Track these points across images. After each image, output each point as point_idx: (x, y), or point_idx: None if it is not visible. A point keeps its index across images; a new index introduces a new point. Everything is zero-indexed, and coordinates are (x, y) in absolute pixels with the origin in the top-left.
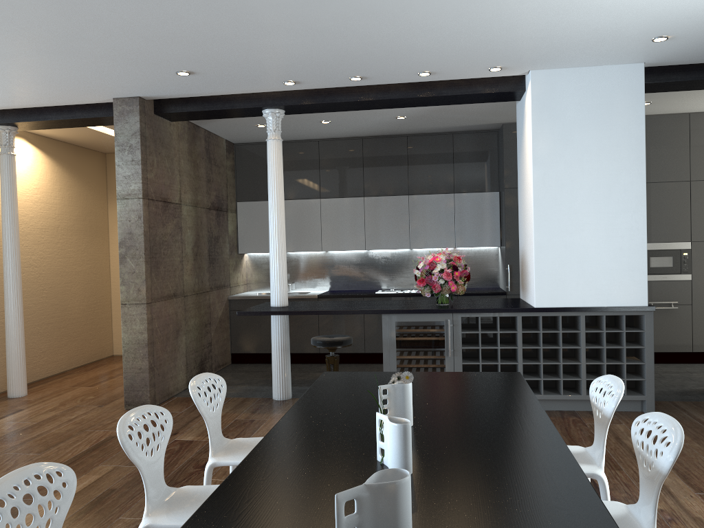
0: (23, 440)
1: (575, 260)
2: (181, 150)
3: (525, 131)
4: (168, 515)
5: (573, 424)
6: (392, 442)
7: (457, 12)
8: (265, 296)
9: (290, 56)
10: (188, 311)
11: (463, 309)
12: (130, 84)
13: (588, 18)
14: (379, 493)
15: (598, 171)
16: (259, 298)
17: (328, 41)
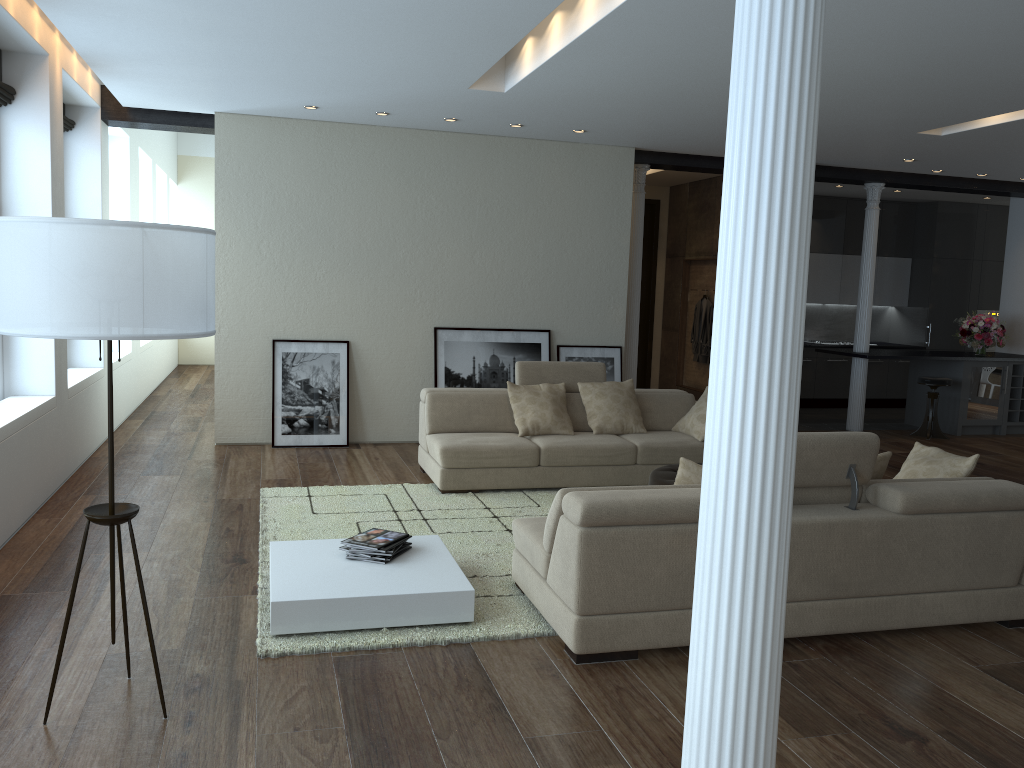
0: None
1: None
2: None
3: None
4: None
5: None
6: None
7: None
8: None
9: (1002, 164)
10: None
11: (1017, 358)
12: (844, 158)
13: None
14: None
15: None
16: None
17: None
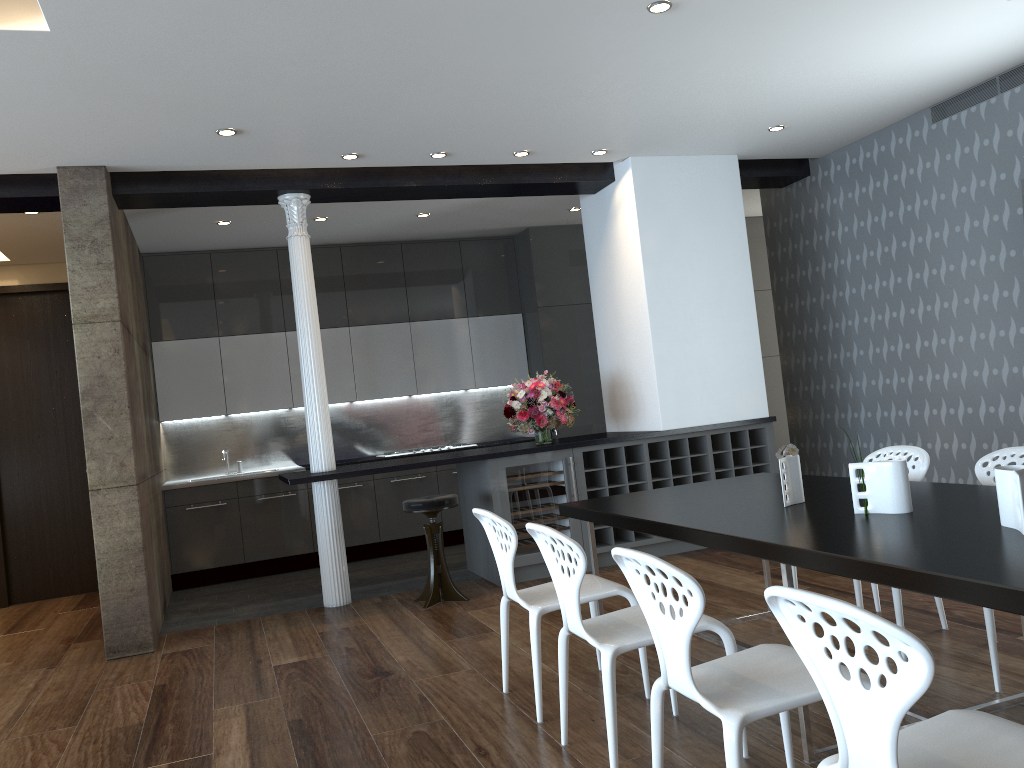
0: (1, 723)
1: (697, 372)
2: (125, 255)
3: (616, 228)
4: (621, 638)
5: (727, 556)
6: (894, 481)
7: (639, 79)
8: (224, 479)
9: (399, 118)
10: (151, 502)
11: (586, 442)
12: (120, 145)
13: (743, 99)
14: (1023, 478)
15: (708, 271)
16: (214, 483)
17: (469, 101)
